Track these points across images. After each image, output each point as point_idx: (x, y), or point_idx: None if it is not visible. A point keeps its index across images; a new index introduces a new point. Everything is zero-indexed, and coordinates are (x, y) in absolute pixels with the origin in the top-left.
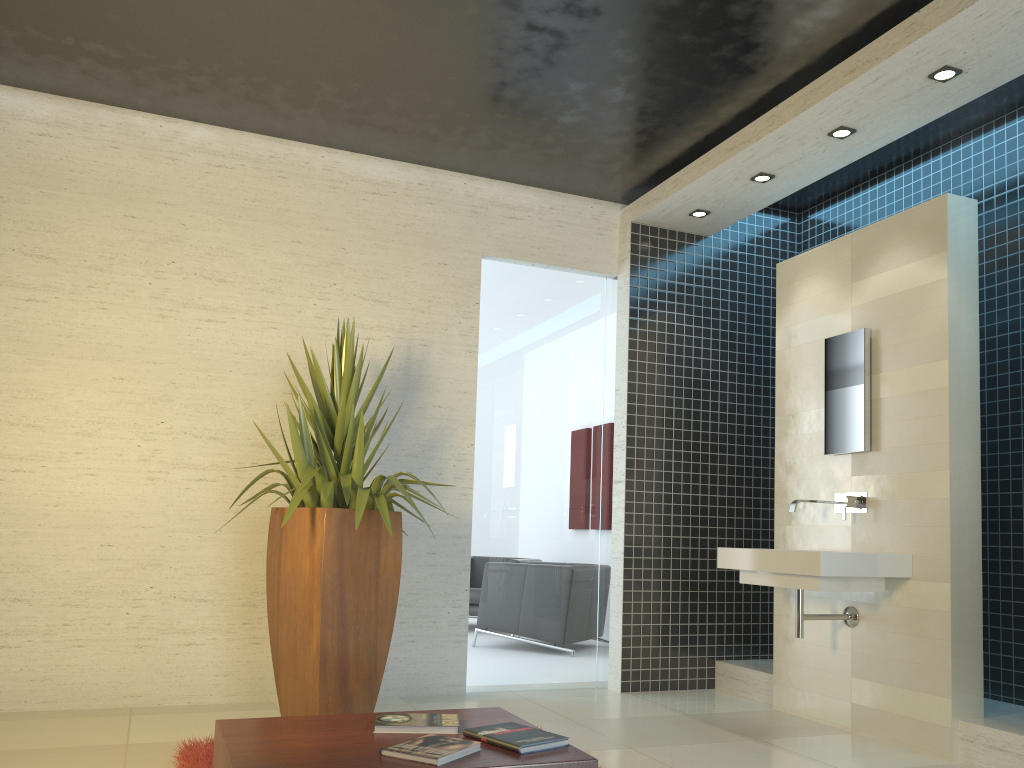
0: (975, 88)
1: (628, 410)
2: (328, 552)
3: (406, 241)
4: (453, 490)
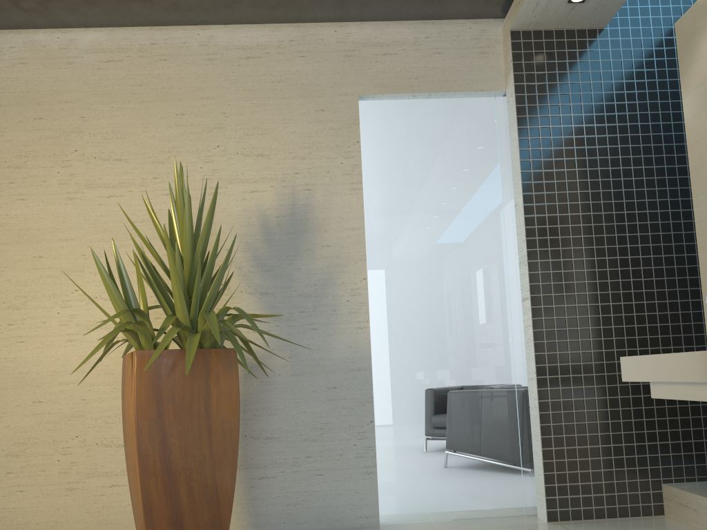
0: None
1: (526, 223)
2: (141, 396)
3: (282, 96)
4: (349, 325)
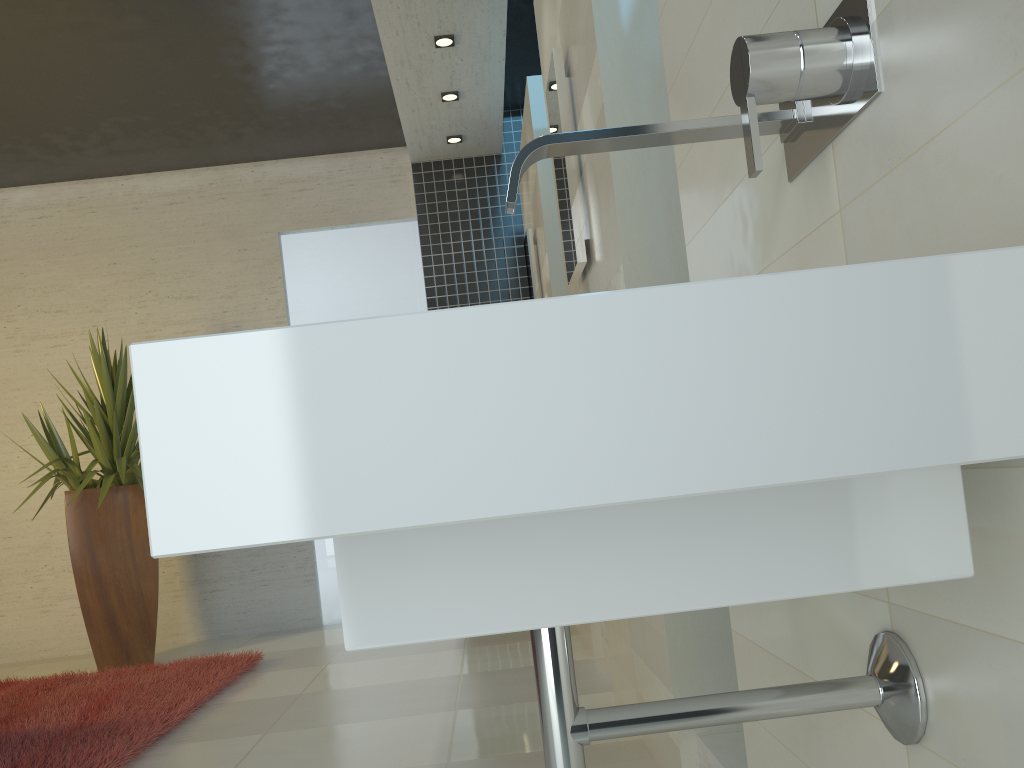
0: None
1: None
2: (72, 526)
3: (206, 238)
4: None
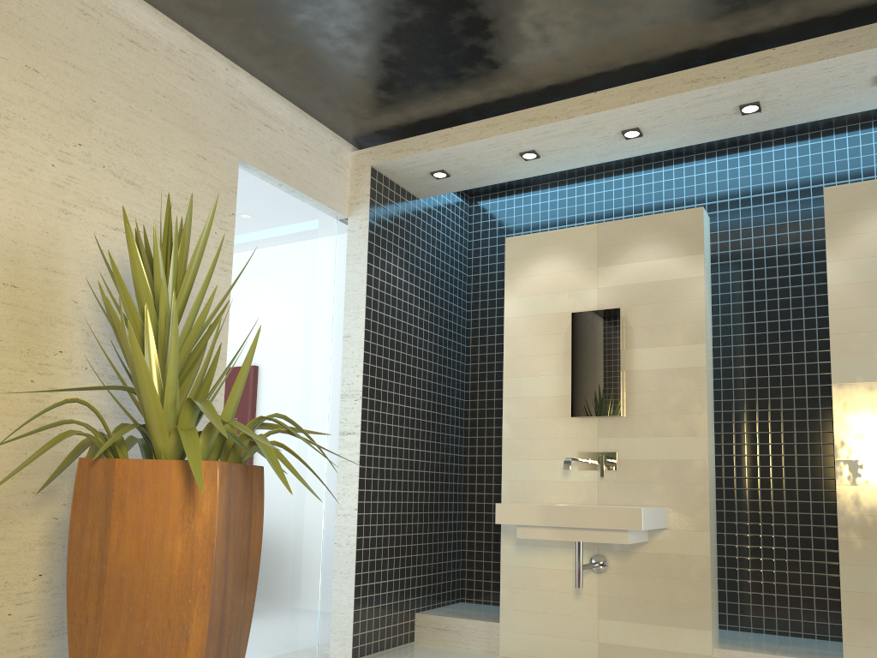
0: (748, 127)
1: (364, 359)
2: (220, 527)
3: (165, 116)
4: None
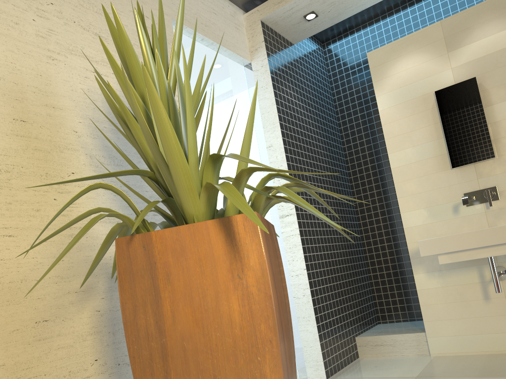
0: None
1: (286, 159)
2: (271, 278)
3: None
4: None
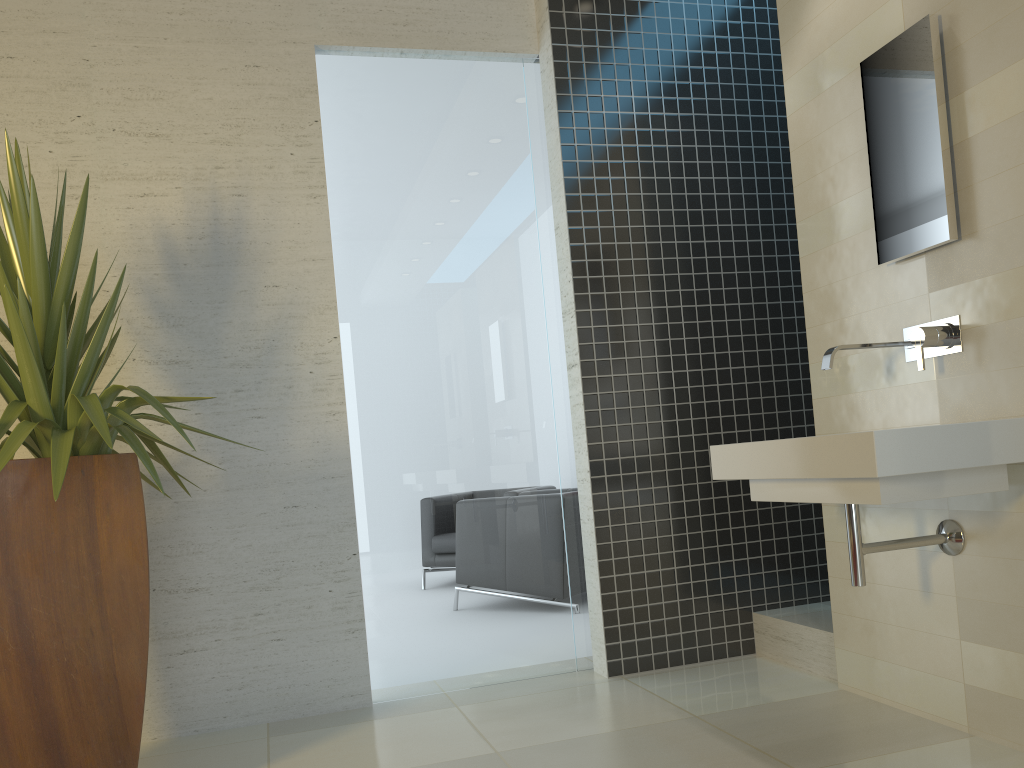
0: None
1: (573, 255)
2: None
3: (188, 37)
4: (314, 409)
